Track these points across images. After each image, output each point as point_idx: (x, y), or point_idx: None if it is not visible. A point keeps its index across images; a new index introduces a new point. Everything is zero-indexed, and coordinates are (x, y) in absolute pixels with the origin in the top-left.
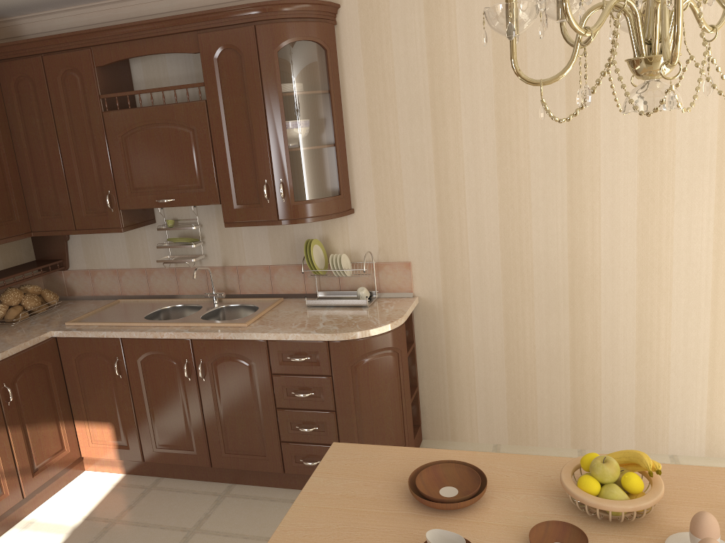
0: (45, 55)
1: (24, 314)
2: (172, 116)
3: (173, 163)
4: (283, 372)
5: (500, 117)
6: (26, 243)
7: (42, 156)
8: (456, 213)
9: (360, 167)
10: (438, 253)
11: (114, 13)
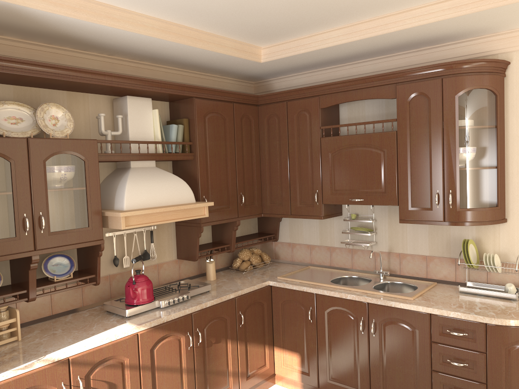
0: (289, 101)
1: (250, 267)
2: (369, 141)
3: (365, 174)
4: (441, 342)
5: None
6: (254, 221)
7: (277, 165)
8: None
9: (516, 186)
10: None
11: (333, 74)
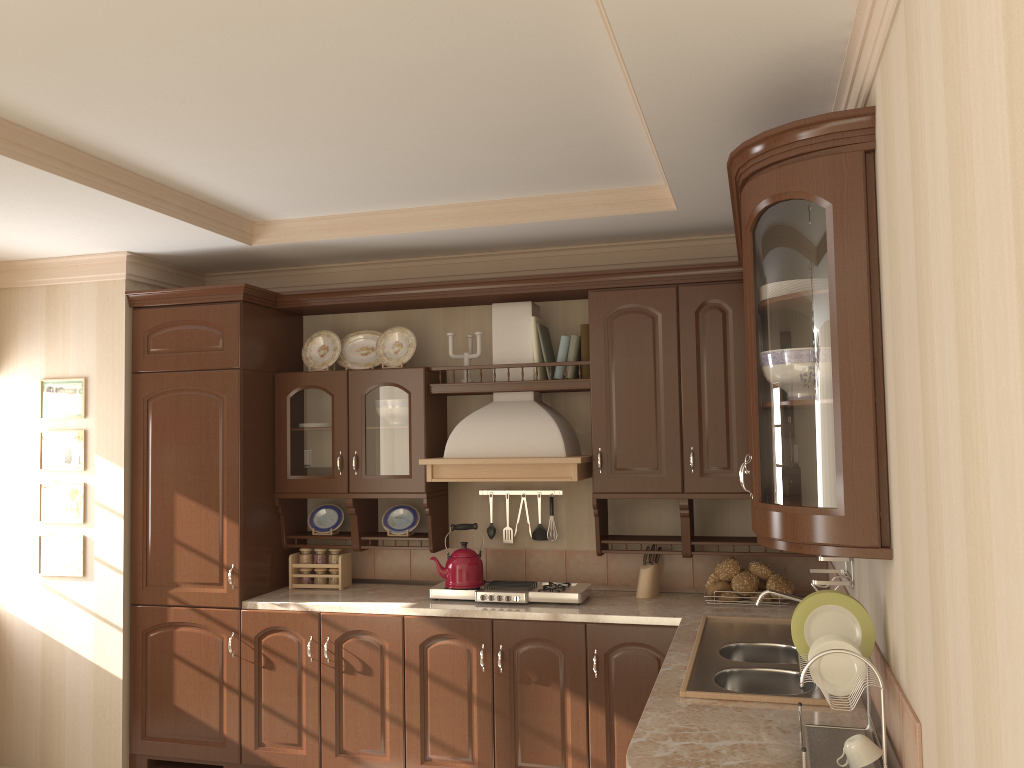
0: None
1: (729, 595)
2: None
3: None
4: None
5: (958, 334)
6: None
7: None
8: (941, 620)
9: (892, 455)
10: (935, 726)
11: None
